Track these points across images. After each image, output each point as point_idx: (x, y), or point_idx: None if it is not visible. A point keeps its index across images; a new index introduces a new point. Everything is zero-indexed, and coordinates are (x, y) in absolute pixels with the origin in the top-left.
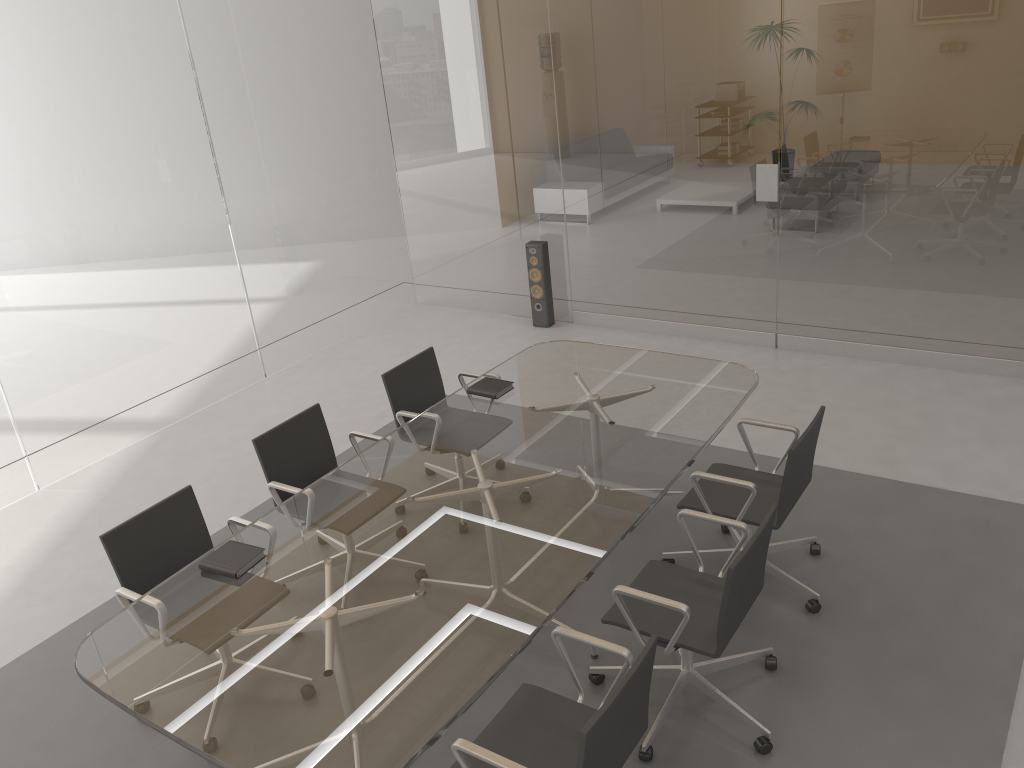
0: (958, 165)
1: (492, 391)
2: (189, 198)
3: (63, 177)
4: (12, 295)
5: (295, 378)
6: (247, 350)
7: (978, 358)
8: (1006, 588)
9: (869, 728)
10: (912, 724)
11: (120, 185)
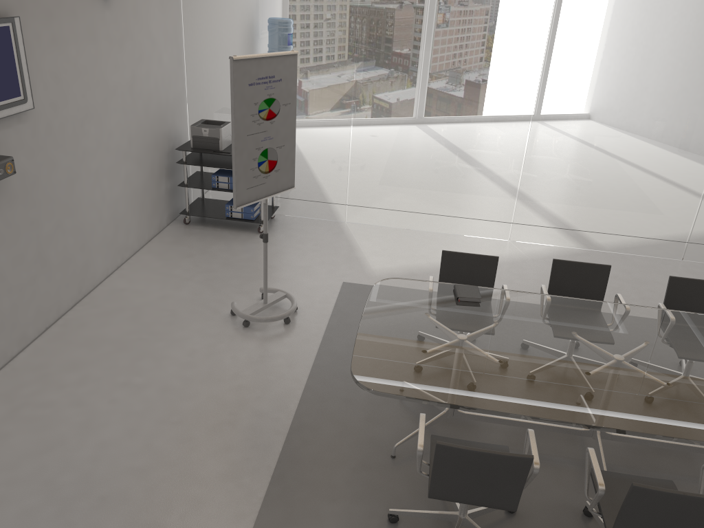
0: None
1: None
2: (694, 123)
3: (616, 83)
4: (551, 137)
5: (697, 270)
6: (678, 236)
7: None
8: None
9: None
10: None
11: (650, 99)
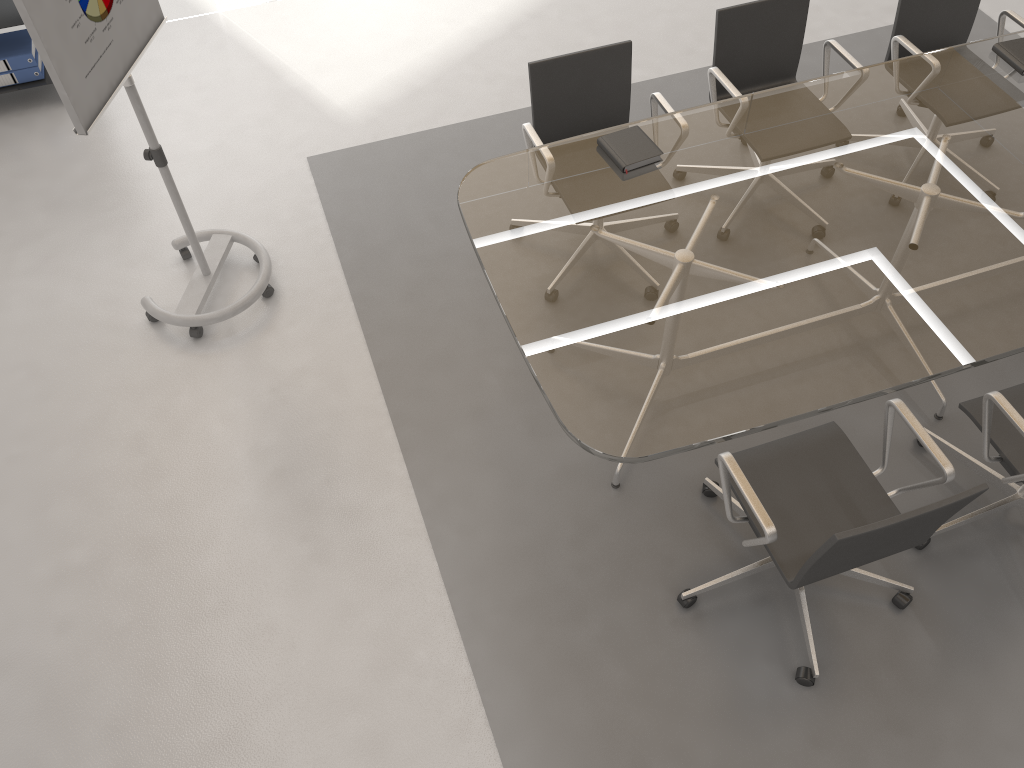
0: None
1: (1023, 63)
2: None
3: None
4: None
5: None
6: None
7: None
8: None
9: None
10: None
11: None
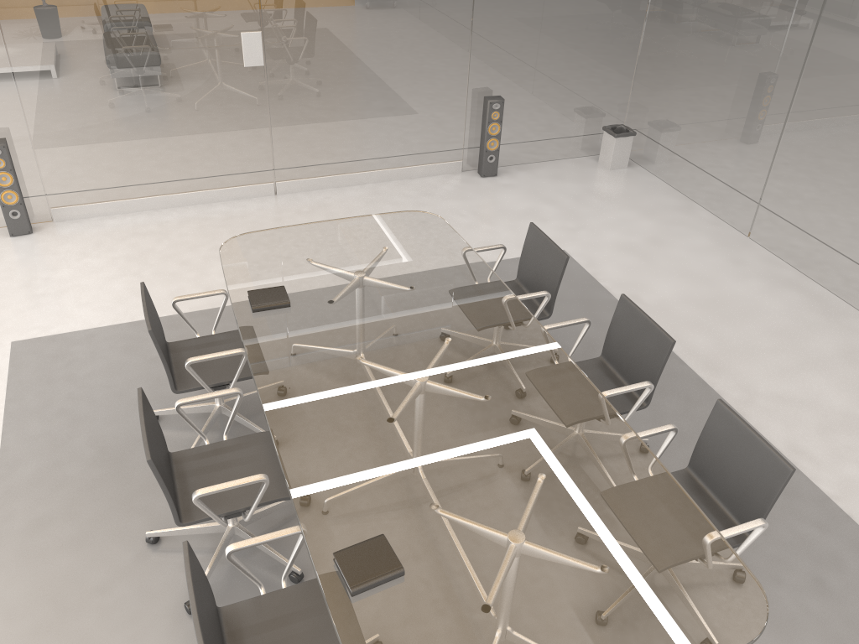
0: (400, 24)
1: (282, 300)
2: None
3: None
4: None
5: None
6: None
7: (421, 166)
8: (603, 302)
9: (659, 408)
10: (668, 394)
11: None
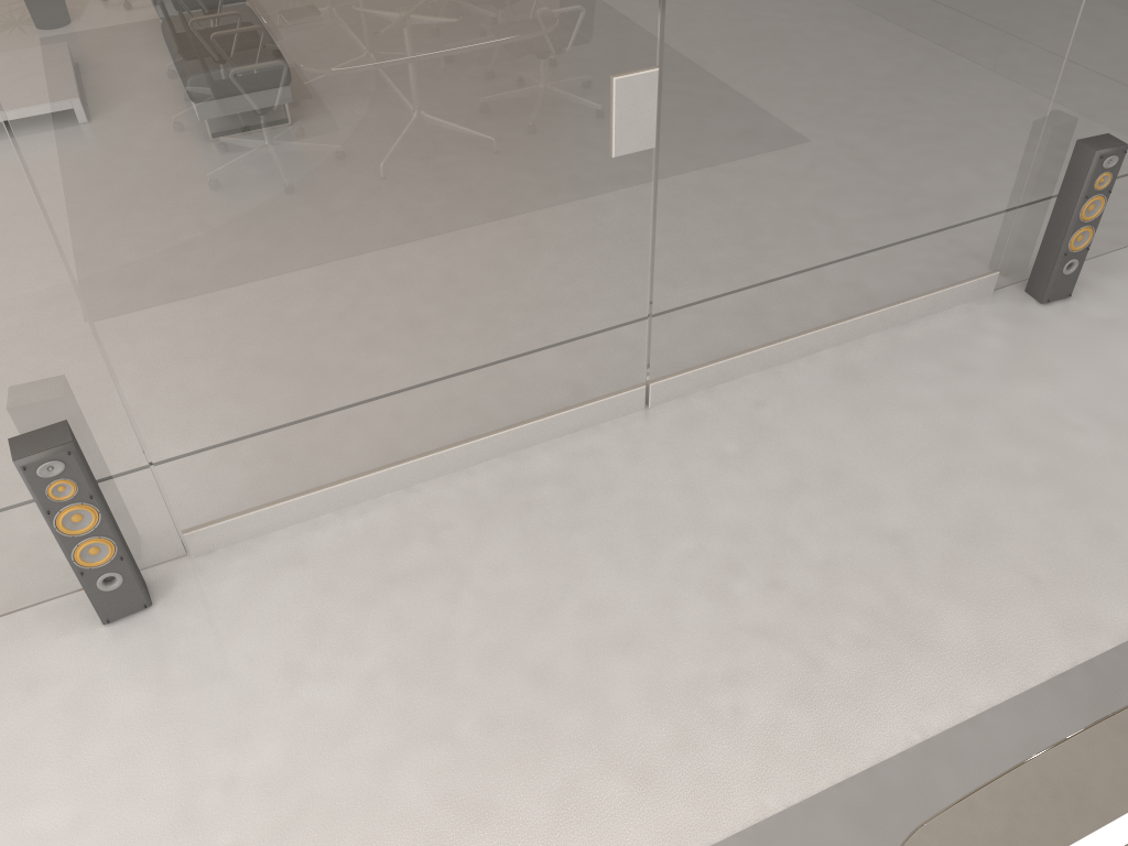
0: (952, 4)
1: None
2: None
3: None
4: None
5: None
6: None
7: (925, 298)
8: None
9: None
10: None
11: None
